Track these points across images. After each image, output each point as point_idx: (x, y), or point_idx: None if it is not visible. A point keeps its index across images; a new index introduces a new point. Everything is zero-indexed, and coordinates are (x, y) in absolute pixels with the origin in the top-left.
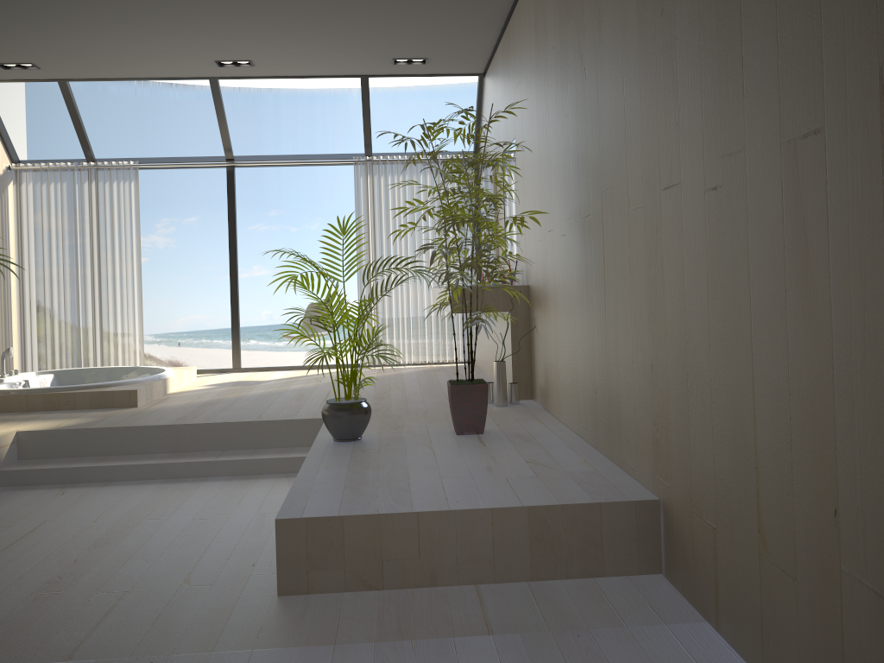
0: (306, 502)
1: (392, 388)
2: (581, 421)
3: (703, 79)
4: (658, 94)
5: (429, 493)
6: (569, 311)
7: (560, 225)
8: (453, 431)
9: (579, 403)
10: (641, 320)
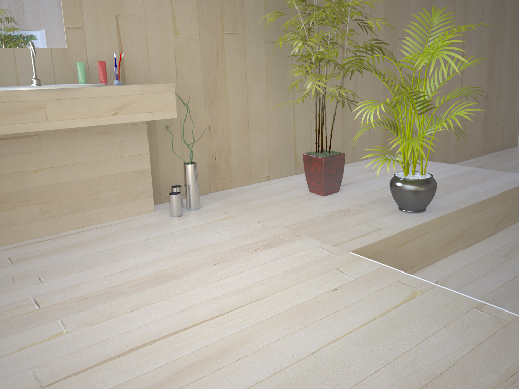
0: (518, 179)
1: (11, 315)
2: (299, 164)
3: (420, 9)
4: (397, 1)
5: (454, 171)
6: (280, 97)
7: (264, 33)
8: (327, 195)
9: (297, 154)
10: (378, 89)
